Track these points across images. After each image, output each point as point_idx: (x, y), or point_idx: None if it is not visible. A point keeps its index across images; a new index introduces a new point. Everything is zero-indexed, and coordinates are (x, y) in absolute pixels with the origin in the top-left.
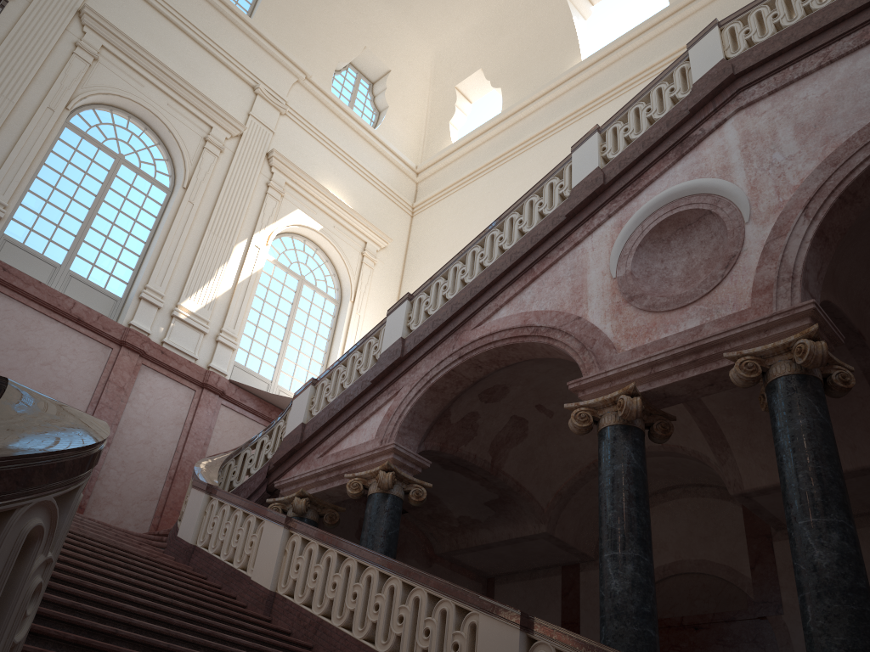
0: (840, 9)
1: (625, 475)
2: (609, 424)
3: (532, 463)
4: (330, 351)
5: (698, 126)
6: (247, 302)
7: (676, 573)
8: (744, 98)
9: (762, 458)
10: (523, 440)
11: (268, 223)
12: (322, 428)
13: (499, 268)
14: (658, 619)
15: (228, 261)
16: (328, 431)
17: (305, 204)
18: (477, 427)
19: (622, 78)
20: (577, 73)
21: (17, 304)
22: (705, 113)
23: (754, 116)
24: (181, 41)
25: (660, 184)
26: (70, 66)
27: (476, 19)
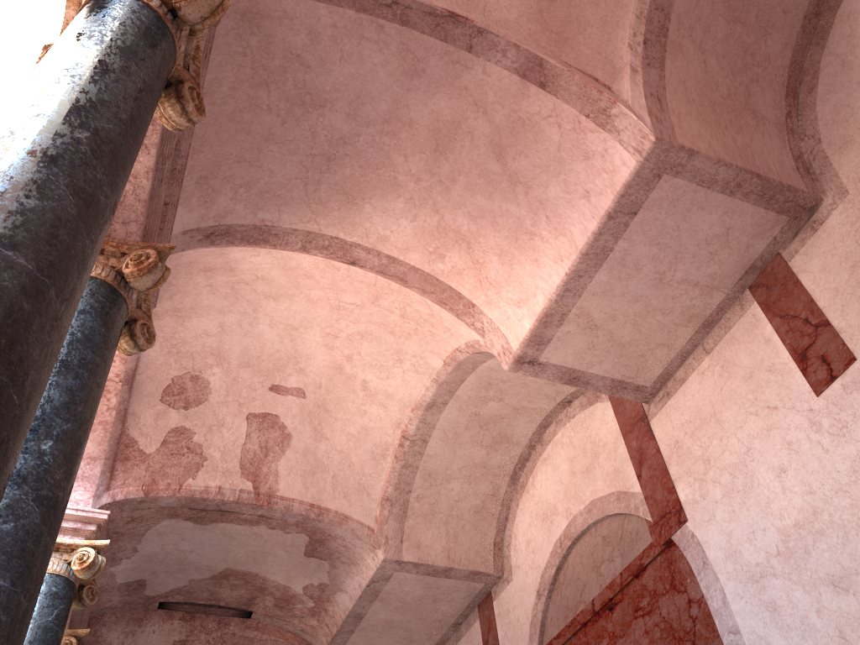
0: None
1: None
2: None
3: (323, 472)
4: None
5: None
6: None
7: (573, 539)
8: None
9: (512, 292)
10: (290, 443)
11: None
12: None
13: None
14: (572, 619)
15: None
16: None
17: None
18: (201, 448)
19: None
20: None
21: None
22: None
23: None
24: None
25: None
26: None
27: None
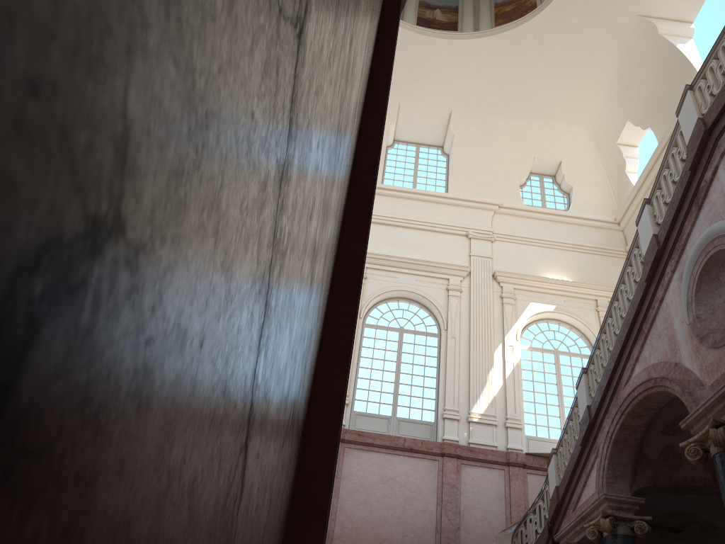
0: None
1: None
2: (714, 452)
3: None
4: None
5: (701, 178)
6: (518, 389)
7: None
8: (722, 144)
9: None
10: None
11: (512, 324)
12: (567, 488)
13: (622, 335)
14: None
15: (493, 366)
16: (570, 490)
17: (534, 295)
18: (680, 454)
19: None
20: None
21: (373, 453)
22: (701, 166)
23: None
24: (409, 234)
25: (694, 234)
26: None
27: (603, 90)
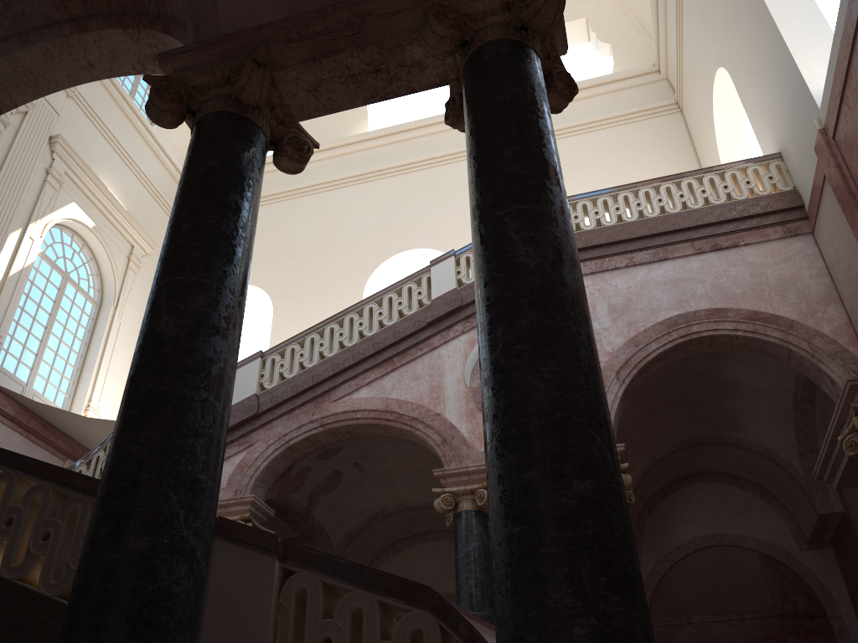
0: (643, 229)
1: (480, 551)
2: (467, 508)
3: (335, 509)
4: (85, 356)
5: None
6: (16, 298)
7: None
8: None
9: None
10: (334, 489)
11: (45, 214)
12: None
13: (362, 352)
14: None
15: (1, 251)
16: None
17: (81, 197)
18: (306, 478)
19: (405, 158)
20: (365, 140)
21: None
22: None
23: None
24: None
25: None
26: None
27: None
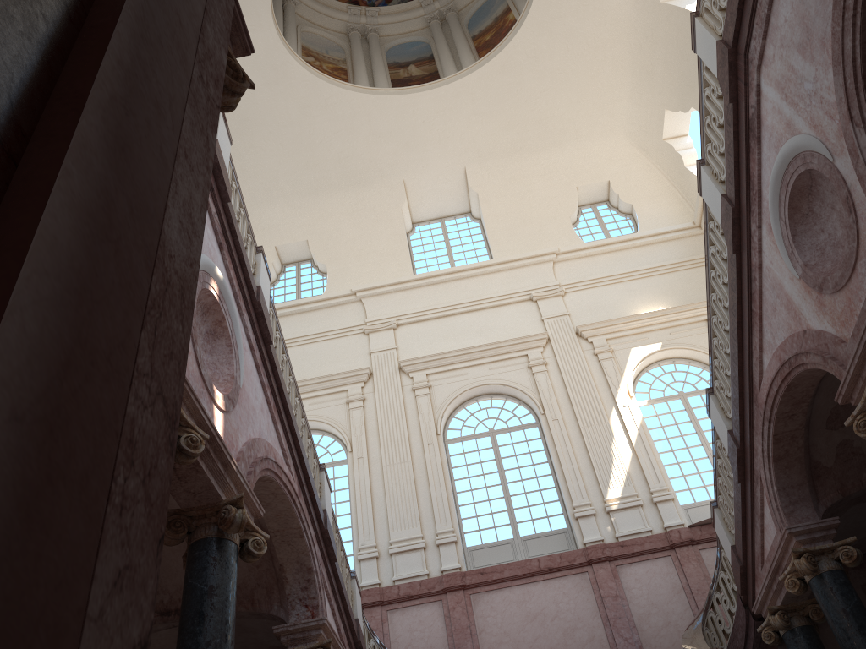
0: None
1: None
2: None
3: None
4: None
5: (747, 105)
6: (652, 454)
7: None
8: (753, 56)
9: None
10: None
11: (619, 381)
12: (744, 542)
13: (733, 328)
14: None
15: (613, 437)
16: (749, 542)
17: (633, 339)
18: (861, 449)
19: None
20: None
21: (506, 590)
22: (742, 92)
23: (771, 64)
24: (464, 320)
25: (765, 173)
26: (420, 406)
27: (625, 86)
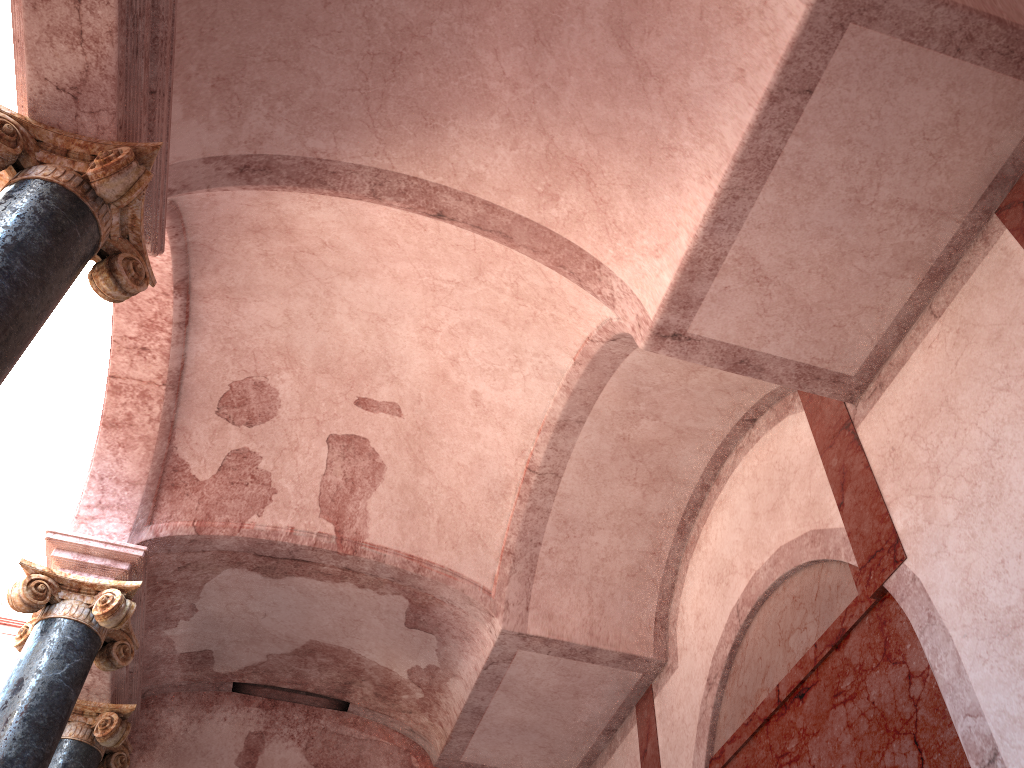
0: None
1: None
2: None
3: (425, 514)
4: None
5: None
6: None
7: (753, 604)
8: None
9: (648, 238)
10: (383, 476)
11: None
12: None
13: None
14: (750, 715)
15: None
16: None
17: None
18: (270, 477)
19: None
20: None
21: None
22: None
23: None
24: None
25: None
26: None
27: None
